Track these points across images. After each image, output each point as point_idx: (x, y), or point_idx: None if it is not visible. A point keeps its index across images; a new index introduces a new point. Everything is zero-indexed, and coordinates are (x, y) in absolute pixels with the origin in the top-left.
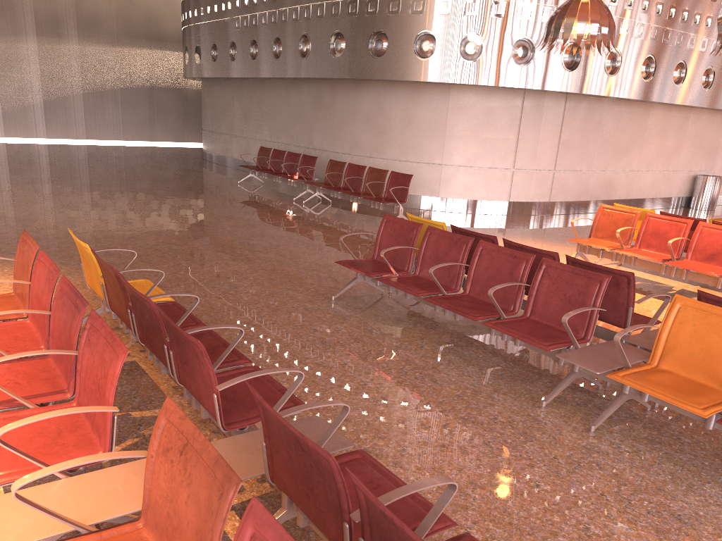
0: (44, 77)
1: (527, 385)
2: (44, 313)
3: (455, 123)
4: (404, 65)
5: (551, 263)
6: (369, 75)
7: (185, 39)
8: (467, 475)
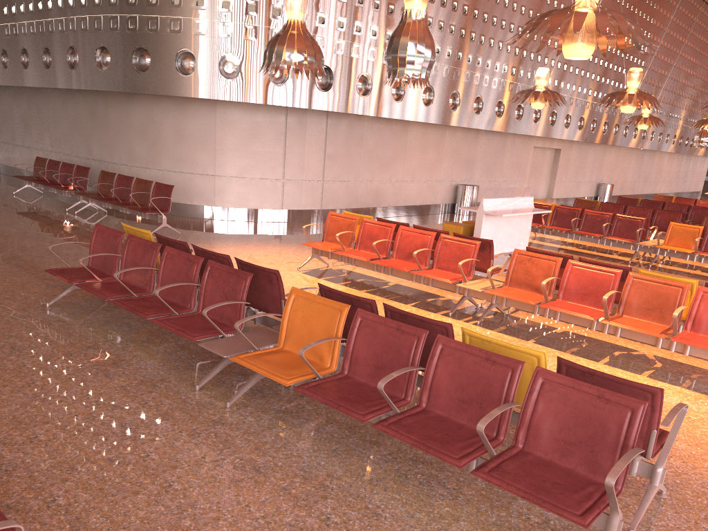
0: None
1: (196, 373)
2: None
3: (224, 137)
4: (167, 81)
5: (214, 265)
6: (135, 89)
7: None
8: (86, 453)
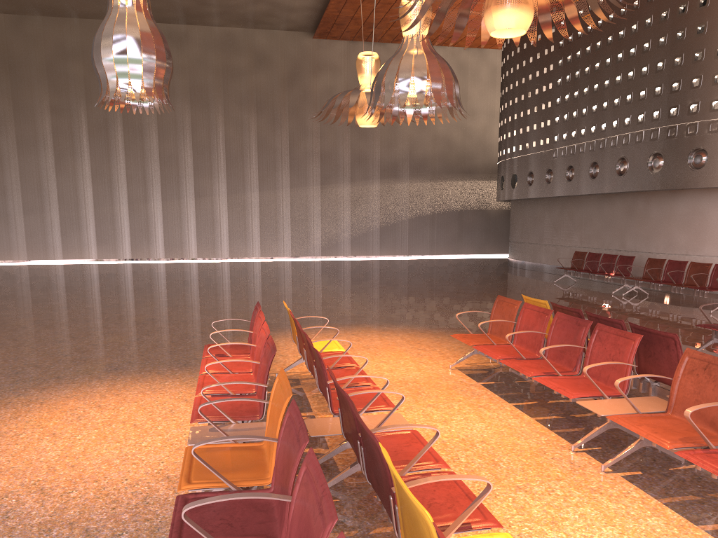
0: (382, 209)
1: None
2: (544, 333)
3: None
4: None
5: None
6: (687, 185)
7: (502, 170)
8: None
